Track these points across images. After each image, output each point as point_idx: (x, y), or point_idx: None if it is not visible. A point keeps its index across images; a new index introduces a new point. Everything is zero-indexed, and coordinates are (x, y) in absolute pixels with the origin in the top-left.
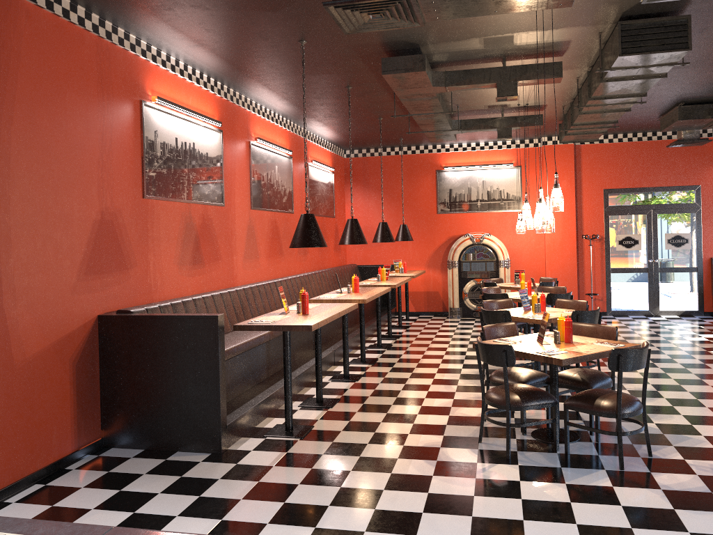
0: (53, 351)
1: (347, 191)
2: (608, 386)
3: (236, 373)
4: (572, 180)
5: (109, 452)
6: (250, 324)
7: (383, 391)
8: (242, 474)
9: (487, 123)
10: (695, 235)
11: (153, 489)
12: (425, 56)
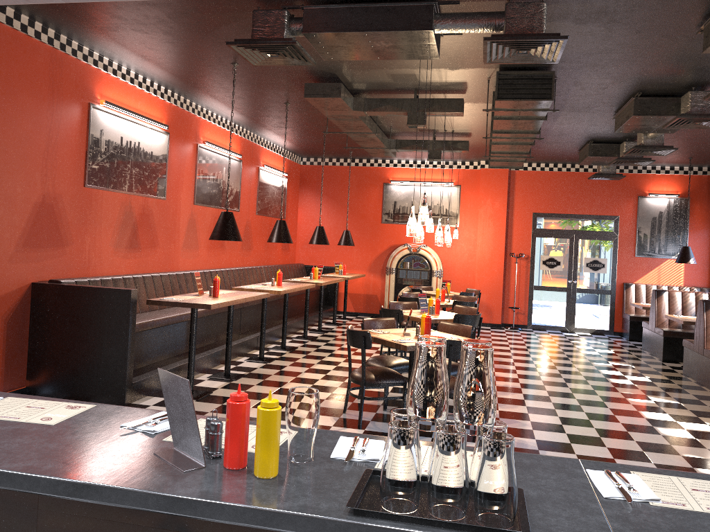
0: None
1: (301, 195)
2: None
3: (153, 344)
4: (505, 202)
5: None
6: (160, 300)
7: (287, 372)
8: None
9: (420, 145)
10: (611, 261)
11: None
12: (341, 84)
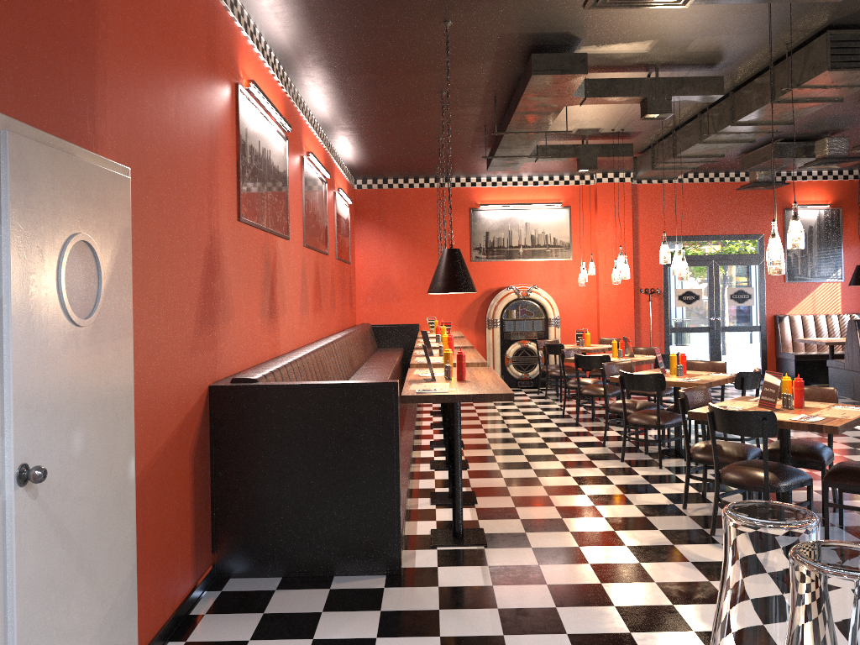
0: (178, 439)
1: (358, 231)
2: (832, 459)
3: None
4: (630, 225)
5: (233, 585)
6: (426, 394)
7: (517, 480)
8: (463, 599)
9: (569, 151)
10: (758, 289)
11: (361, 632)
12: (587, 55)
